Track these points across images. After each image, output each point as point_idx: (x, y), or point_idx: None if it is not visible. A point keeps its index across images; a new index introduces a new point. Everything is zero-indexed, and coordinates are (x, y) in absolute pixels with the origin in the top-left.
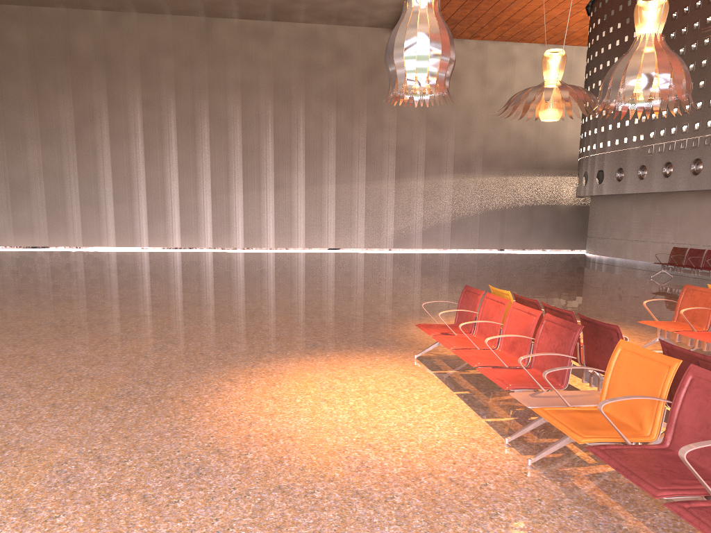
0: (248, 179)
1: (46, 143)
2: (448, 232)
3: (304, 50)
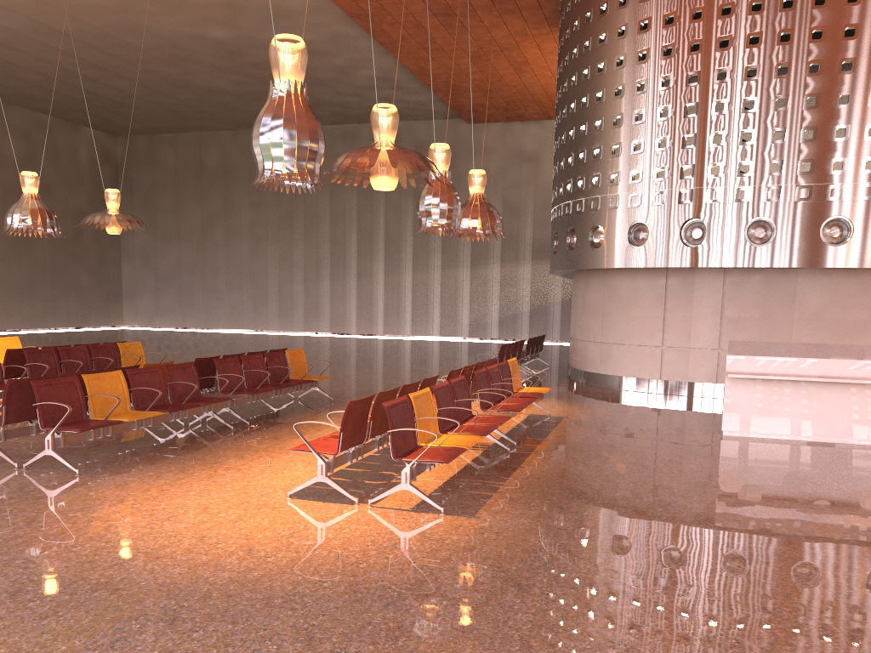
0: (334, 269)
1: (184, 242)
2: (526, 321)
3: None
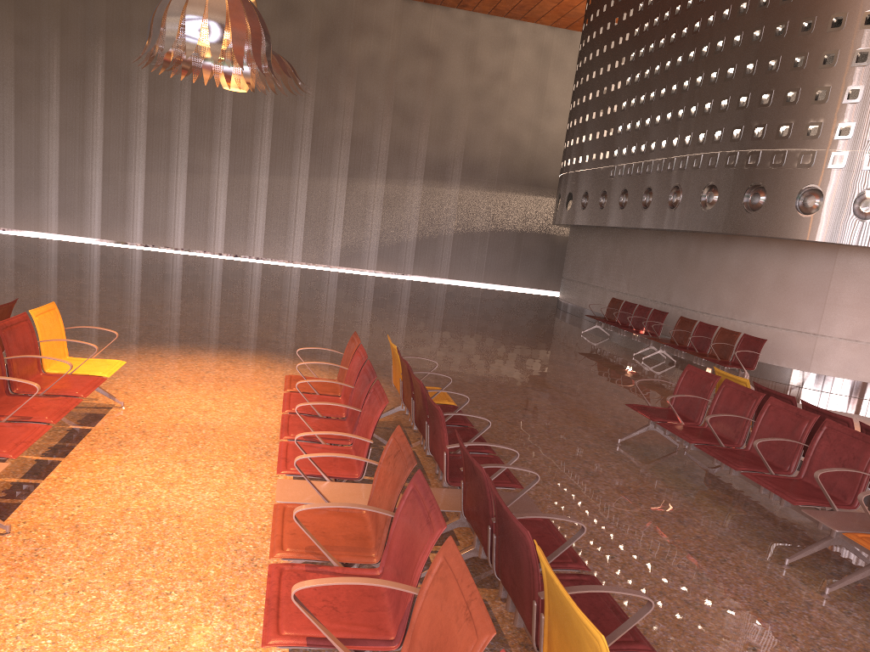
0: (153, 156)
1: None
2: (411, 253)
3: None
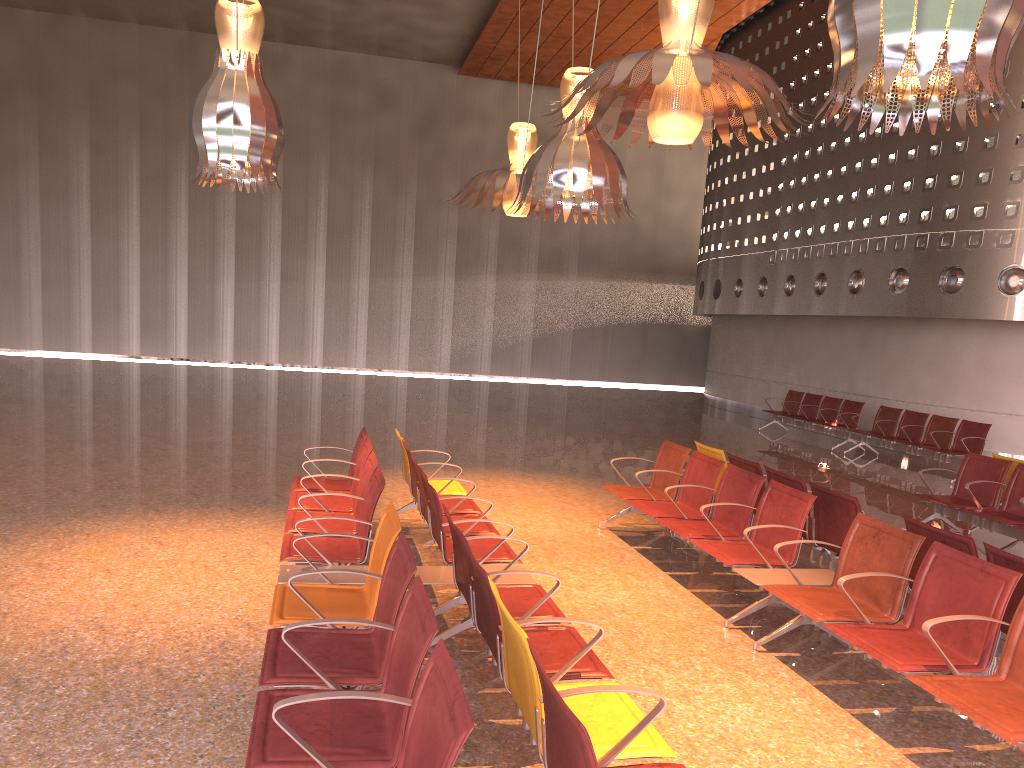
0: (243, 264)
1: None
2: (528, 353)
3: (330, 87)
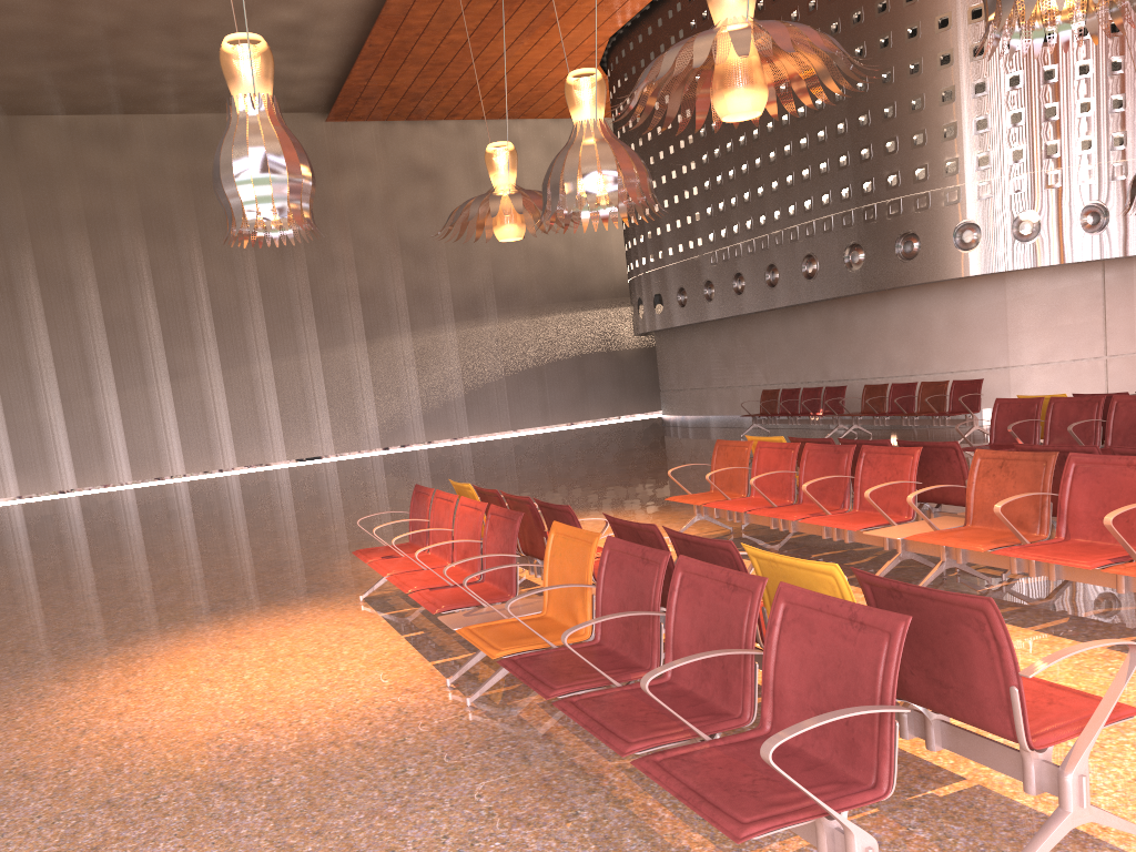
0: (122, 369)
1: None
2: (462, 411)
3: (185, 156)
